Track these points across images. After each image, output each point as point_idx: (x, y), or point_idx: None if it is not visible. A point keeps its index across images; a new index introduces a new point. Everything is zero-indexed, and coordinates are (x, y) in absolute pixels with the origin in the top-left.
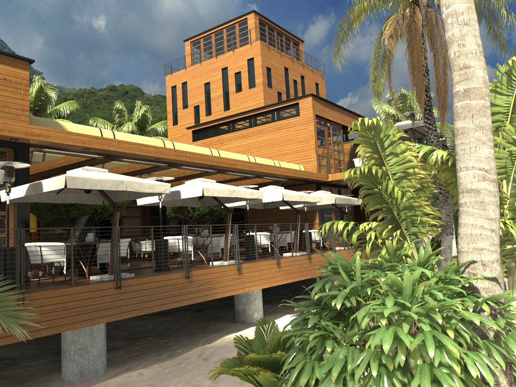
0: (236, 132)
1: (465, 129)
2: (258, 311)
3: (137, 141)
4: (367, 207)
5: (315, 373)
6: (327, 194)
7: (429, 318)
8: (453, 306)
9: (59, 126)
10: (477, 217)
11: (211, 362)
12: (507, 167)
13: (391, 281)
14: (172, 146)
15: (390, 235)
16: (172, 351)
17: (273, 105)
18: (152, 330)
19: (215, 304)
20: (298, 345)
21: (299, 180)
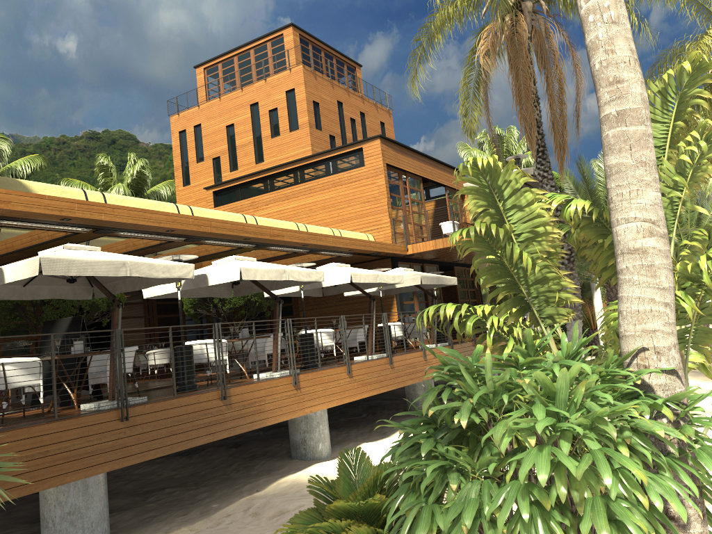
0: (276, 192)
1: (622, 166)
2: (324, 440)
3: (139, 207)
4: (484, 283)
5: (437, 522)
6: (409, 272)
7: (594, 432)
8: (626, 412)
9: (22, 187)
10: (645, 287)
11: (264, 518)
12: (668, 219)
13: (539, 382)
14: (189, 212)
15: (515, 320)
16: (205, 507)
17: (327, 152)
18: (172, 479)
19: (259, 434)
20: (406, 483)
21: (369, 254)
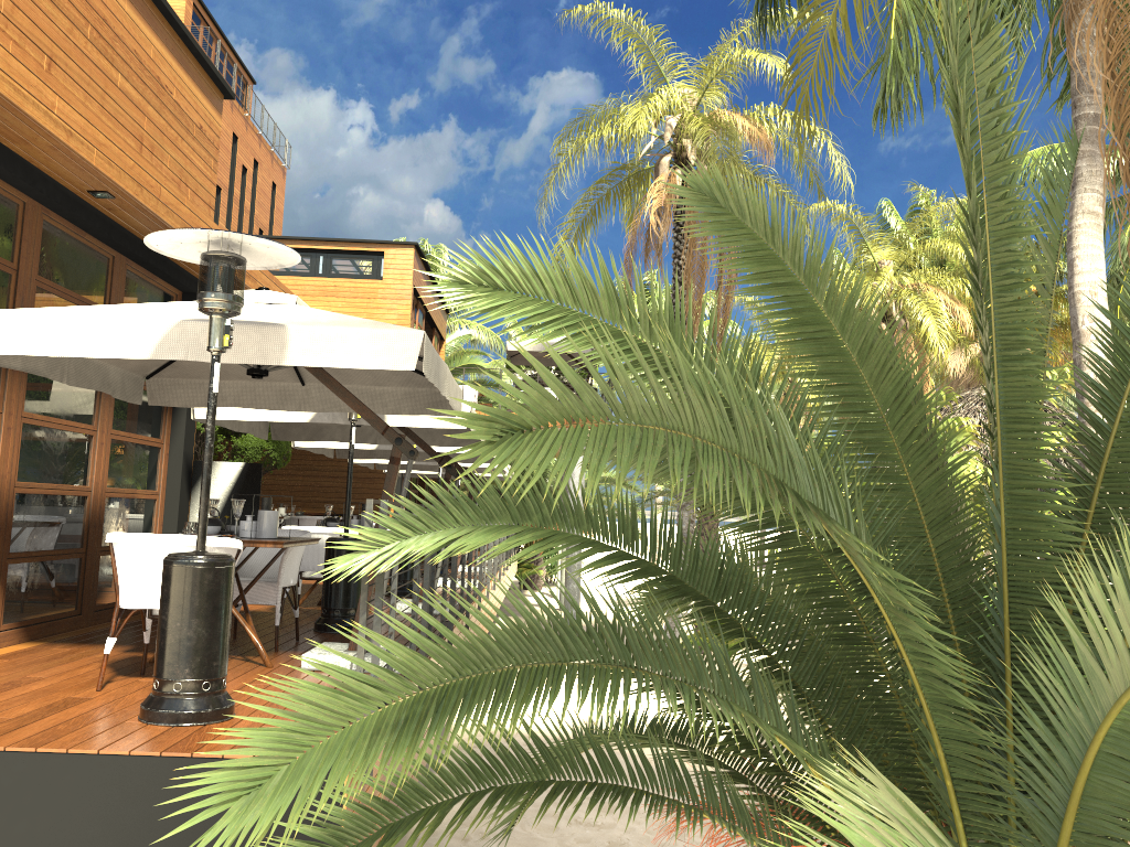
0: None
1: None
2: None
3: None
4: None
5: None
6: None
7: None
8: None
9: None
10: None
11: None
12: None
13: None
14: None
15: None
16: None
17: (322, 240)
18: None
19: None
20: None
21: None
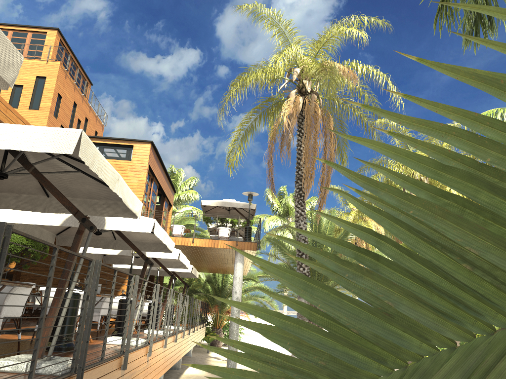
0: None
1: None
2: None
3: None
4: None
5: None
6: None
7: None
8: None
9: None
10: None
11: None
12: None
13: None
14: None
15: None
16: None
17: (99, 138)
18: None
19: None
20: None
21: None
